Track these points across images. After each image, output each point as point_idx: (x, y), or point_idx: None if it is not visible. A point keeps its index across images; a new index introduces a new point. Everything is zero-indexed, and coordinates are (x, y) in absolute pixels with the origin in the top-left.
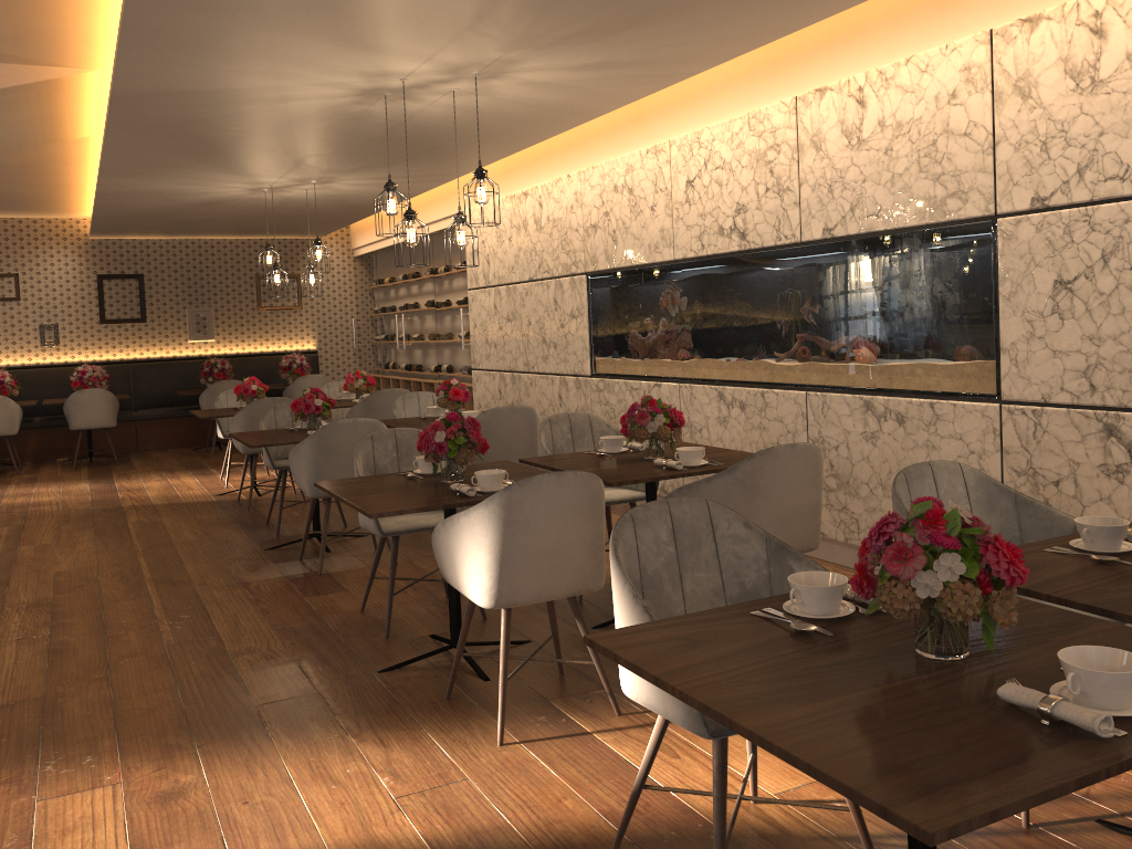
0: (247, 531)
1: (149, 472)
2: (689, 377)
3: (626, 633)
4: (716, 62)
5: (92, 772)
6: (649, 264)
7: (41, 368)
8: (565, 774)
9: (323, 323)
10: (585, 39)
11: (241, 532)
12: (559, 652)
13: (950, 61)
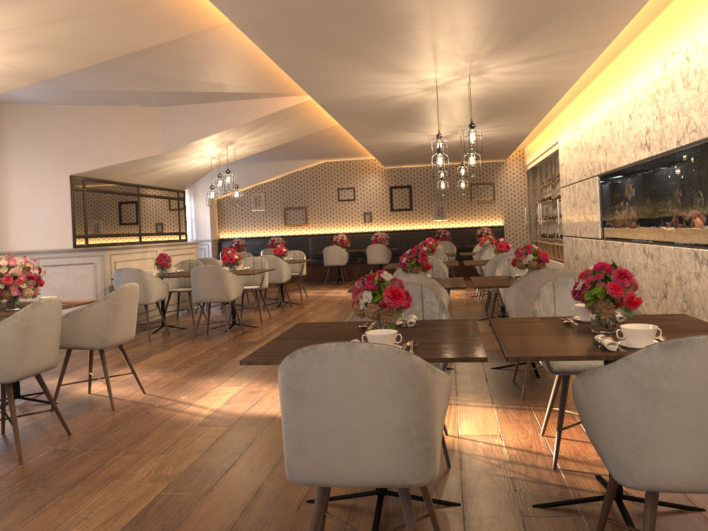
0: None
1: None
2: (634, 238)
3: (310, 323)
4: (603, 46)
5: (241, 382)
6: (618, 168)
7: (363, 234)
8: None
9: (507, 210)
10: (503, 50)
11: None
12: None
13: None
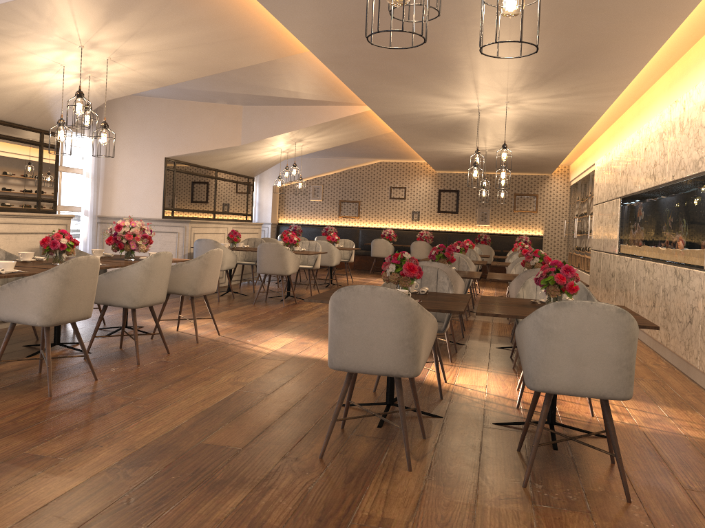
0: None
1: None
2: (639, 255)
3: None
4: (619, 90)
5: (294, 336)
6: (634, 193)
7: (410, 231)
8: None
9: (548, 221)
10: (533, 87)
11: None
12: (454, 342)
13: (704, 88)
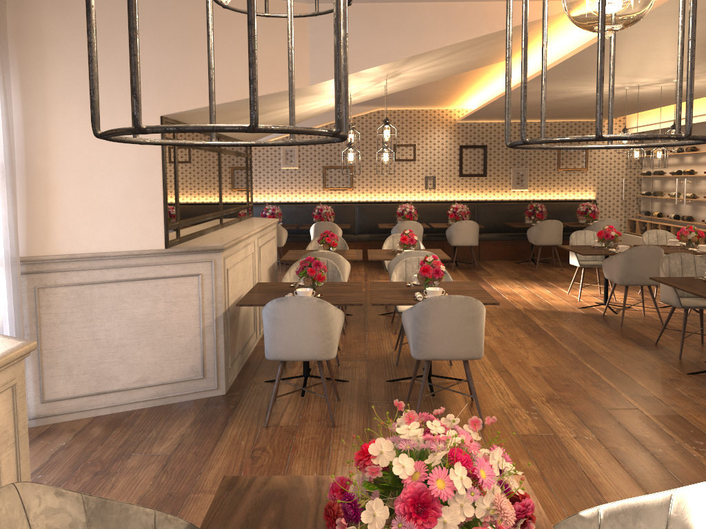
0: (645, 349)
1: (506, 279)
2: None
3: None
4: None
5: None
6: None
7: (424, 203)
8: None
9: (601, 181)
10: None
11: (642, 349)
12: None
13: None
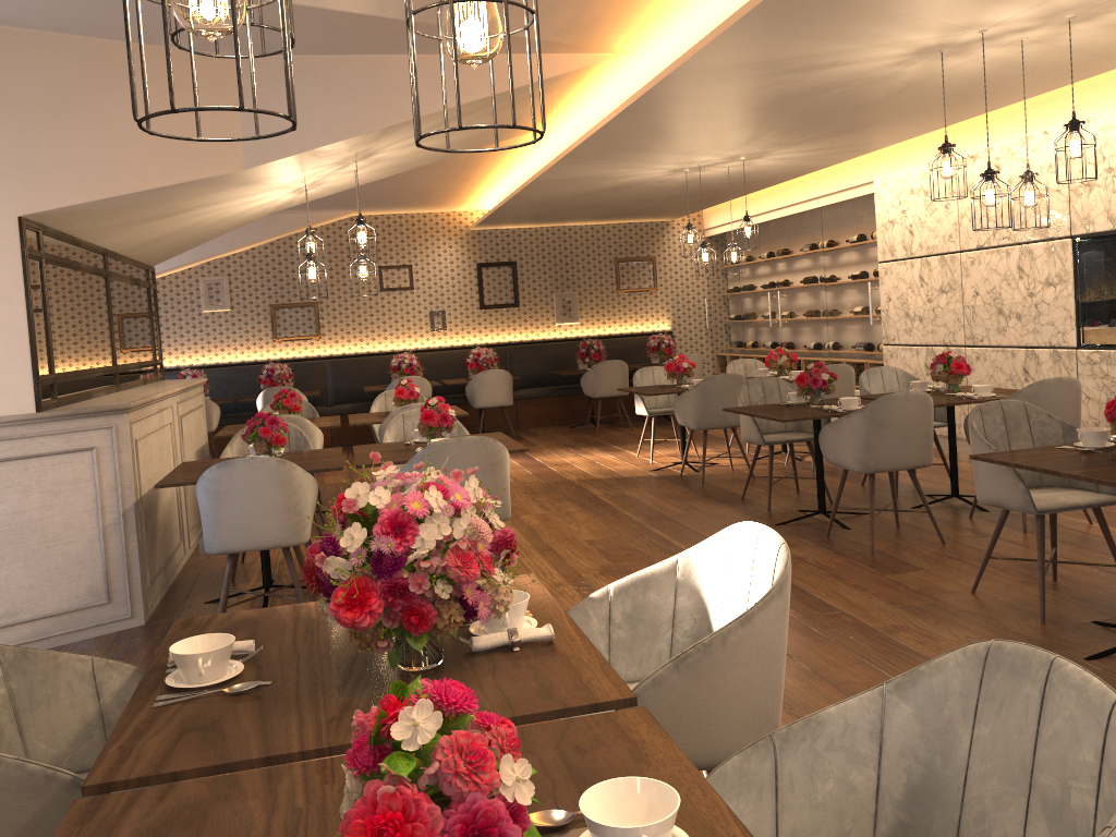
0: (729, 506)
1: (555, 448)
2: None
3: None
4: None
5: None
6: None
7: (432, 352)
8: None
9: (676, 304)
10: None
11: (725, 507)
12: None
13: None
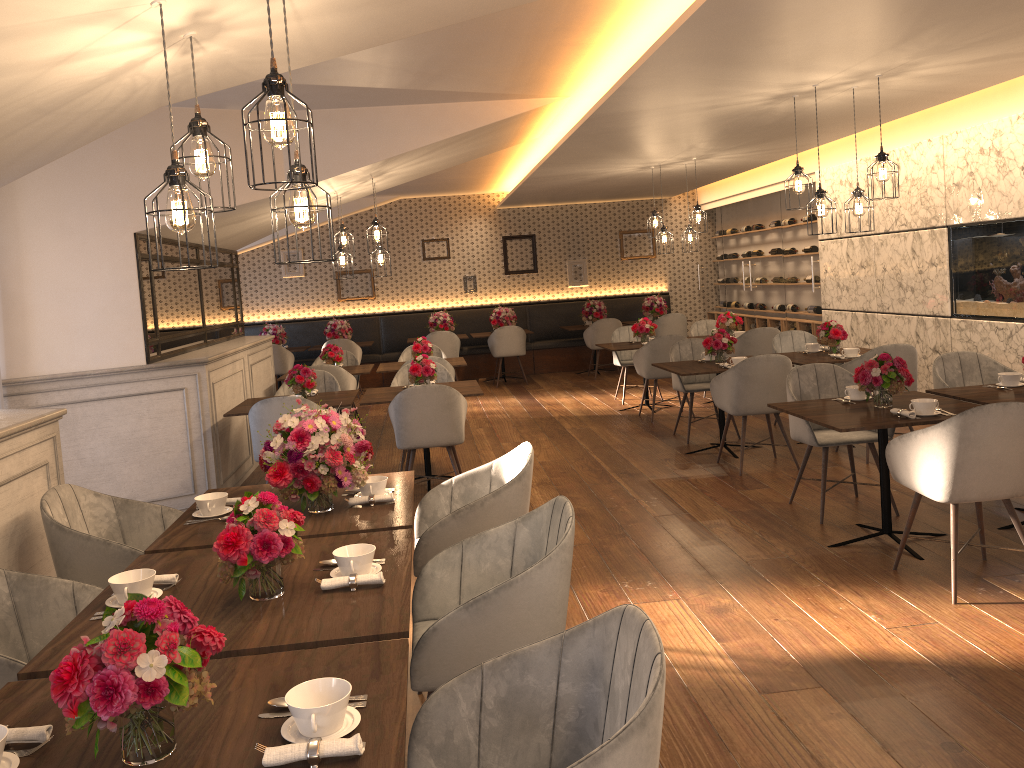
0: (661, 439)
1: (555, 391)
2: None
3: None
4: None
5: (656, 590)
6: (1018, 218)
7: (465, 310)
8: (1018, 627)
9: (672, 269)
10: (989, 42)
11: (657, 439)
12: (984, 543)
13: None
